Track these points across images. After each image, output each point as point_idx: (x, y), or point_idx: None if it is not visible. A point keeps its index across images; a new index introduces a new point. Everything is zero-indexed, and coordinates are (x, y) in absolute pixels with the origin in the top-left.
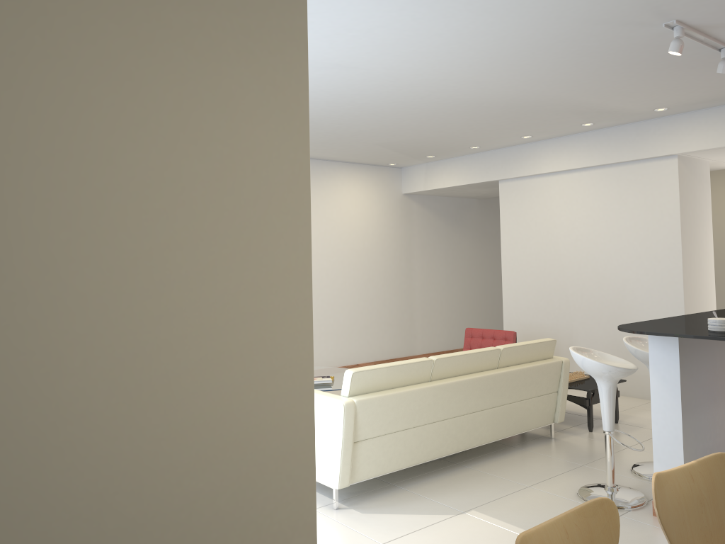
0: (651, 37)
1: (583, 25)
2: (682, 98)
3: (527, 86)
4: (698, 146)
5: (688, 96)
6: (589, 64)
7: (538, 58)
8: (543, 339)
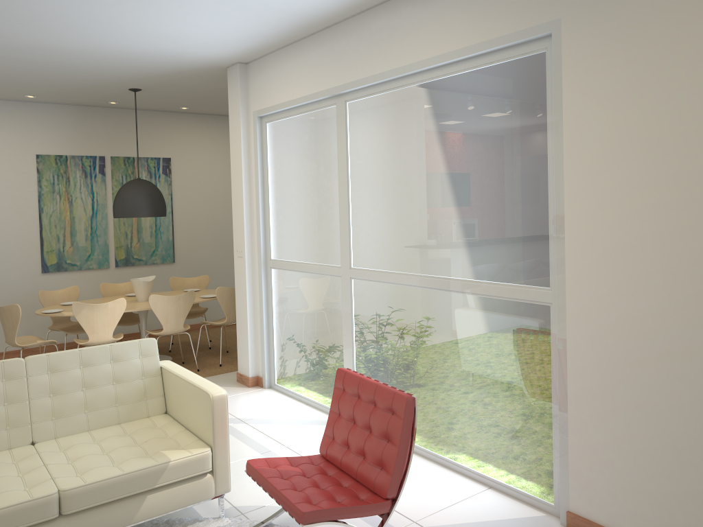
0: None
1: None
2: None
3: None
4: None
5: None
6: None
7: None
8: None
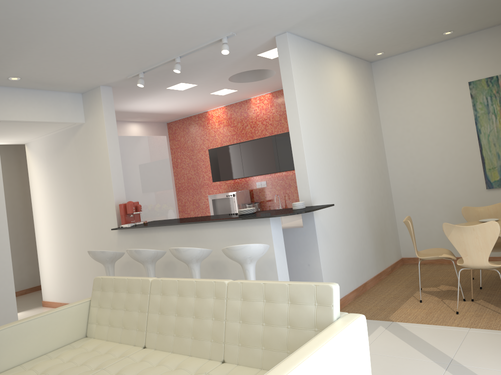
0: (207, 34)
1: (241, 11)
2: (53, 76)
3: (82, 18)
4: (21, 117)
5: (60, 76)
6: (152, 29)
7: (171, 9)
8: (106, 276)
